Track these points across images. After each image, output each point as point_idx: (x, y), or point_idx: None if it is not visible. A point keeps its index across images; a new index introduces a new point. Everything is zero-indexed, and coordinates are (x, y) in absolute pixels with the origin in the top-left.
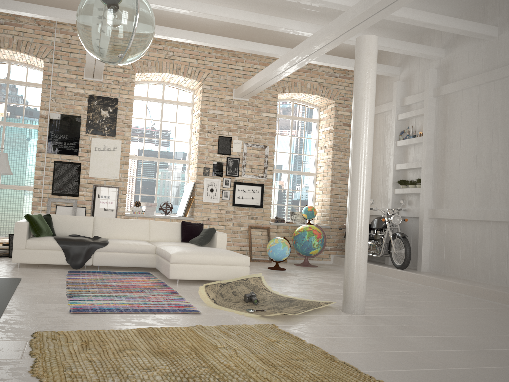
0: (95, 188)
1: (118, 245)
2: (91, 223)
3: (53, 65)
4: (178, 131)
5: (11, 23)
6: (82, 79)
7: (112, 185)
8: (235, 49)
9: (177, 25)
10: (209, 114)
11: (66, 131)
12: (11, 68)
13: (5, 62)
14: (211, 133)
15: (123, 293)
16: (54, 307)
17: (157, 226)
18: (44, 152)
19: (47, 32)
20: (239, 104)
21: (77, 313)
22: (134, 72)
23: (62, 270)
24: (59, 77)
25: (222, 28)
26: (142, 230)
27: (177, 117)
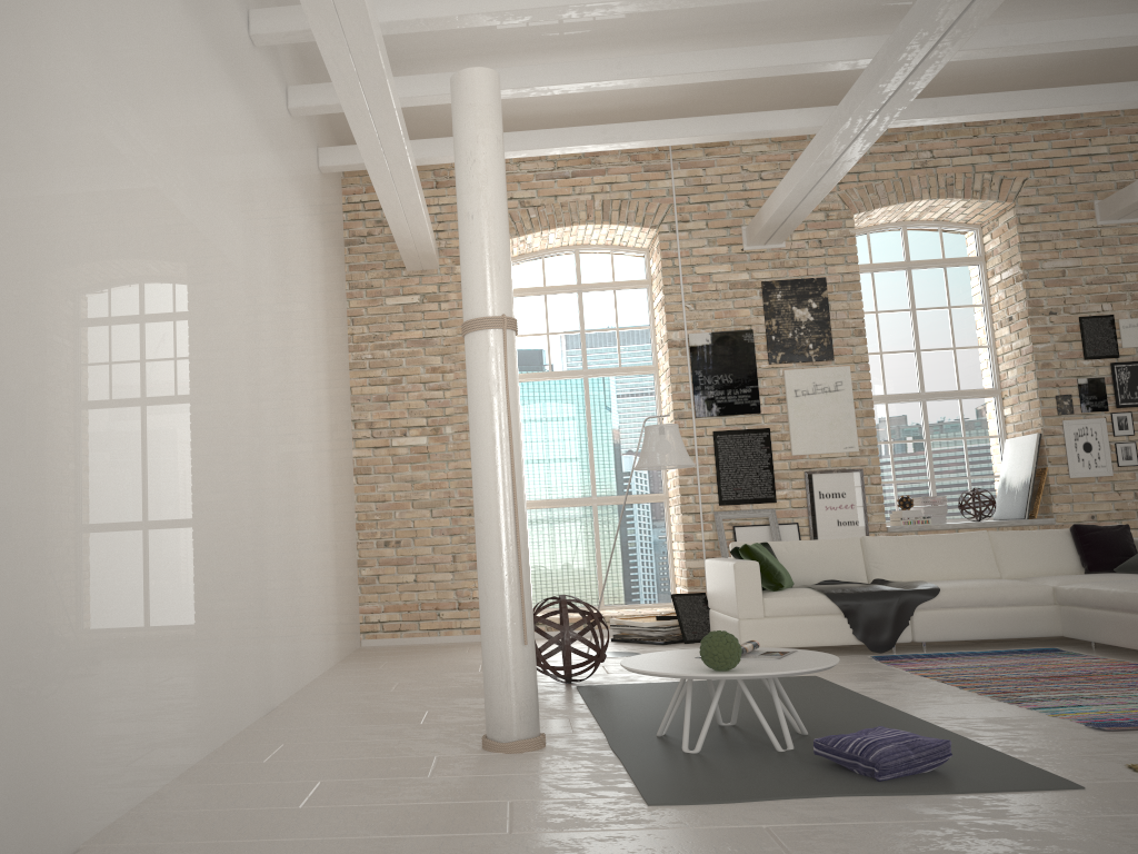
0: (810, 478)
1: (963, 593)
2: (858, 551)
3: (678, 235)
4: (958, 325)
5: (584, 171)
6: (742, 252)
7: (845, 466)
8: (1117, 107)
9: (934, 89)
10: (1043, 271)
11: (728, 366)
12: (580, 261)
13: (568, 251)
14: (1058, 314)
15: (1112, 690)
16: (1035, 722)
17: (1012, 543)
18: (689, 418)
19: (656, 171)
20: (1117, 234)
21: (1124, 729)
22: (851, 213)
23: (854, 658)
24: (694, 258)
25: (1051, 68)
26: (979, 555)
27: (949, 294)
